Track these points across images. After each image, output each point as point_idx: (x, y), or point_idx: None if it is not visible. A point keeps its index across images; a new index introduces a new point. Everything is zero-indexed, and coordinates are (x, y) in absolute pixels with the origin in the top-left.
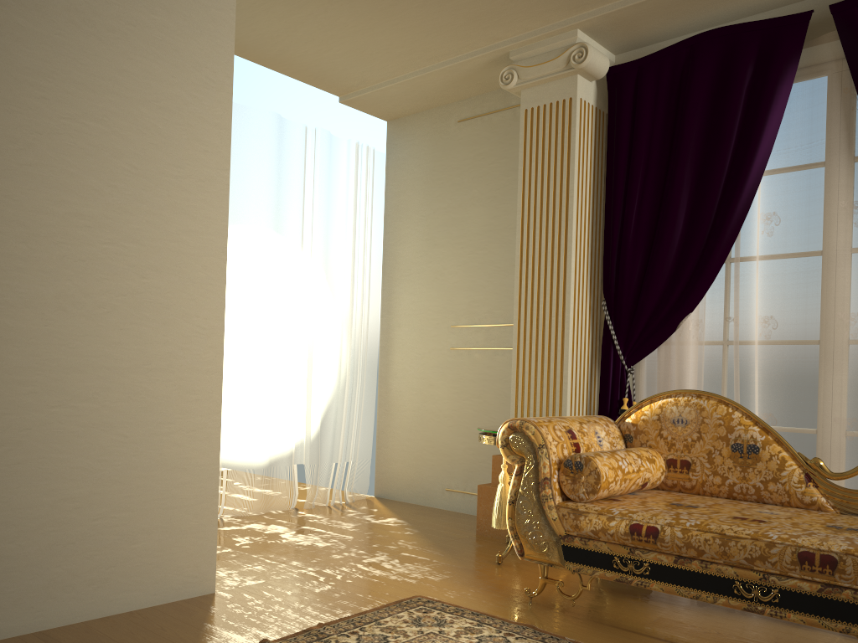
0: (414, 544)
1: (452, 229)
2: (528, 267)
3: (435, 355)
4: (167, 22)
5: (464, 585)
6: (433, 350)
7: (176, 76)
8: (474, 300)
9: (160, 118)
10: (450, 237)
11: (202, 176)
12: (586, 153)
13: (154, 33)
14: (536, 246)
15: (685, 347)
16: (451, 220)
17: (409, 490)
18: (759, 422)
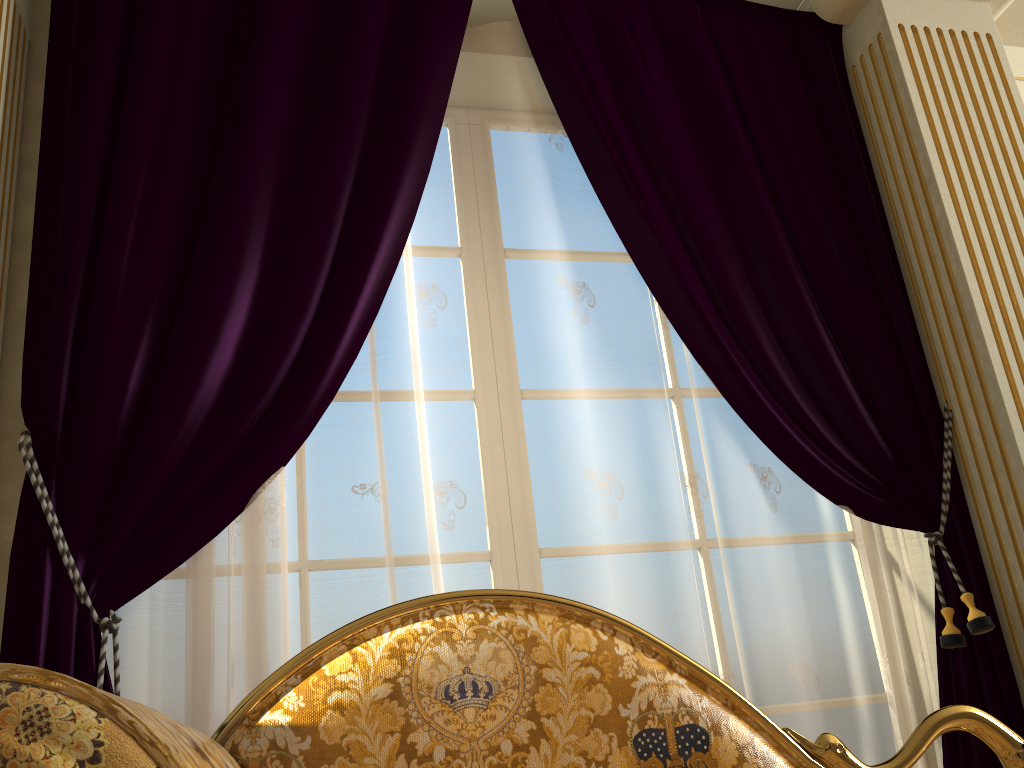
0: None
1: None
2: None
3: None
4: None
5: None
6: None
7: None
8: None
9: None
10: None
11: None
12: None
13: None
14: None
15: (276, 550)
16: None
17: None
18: (681, 659)
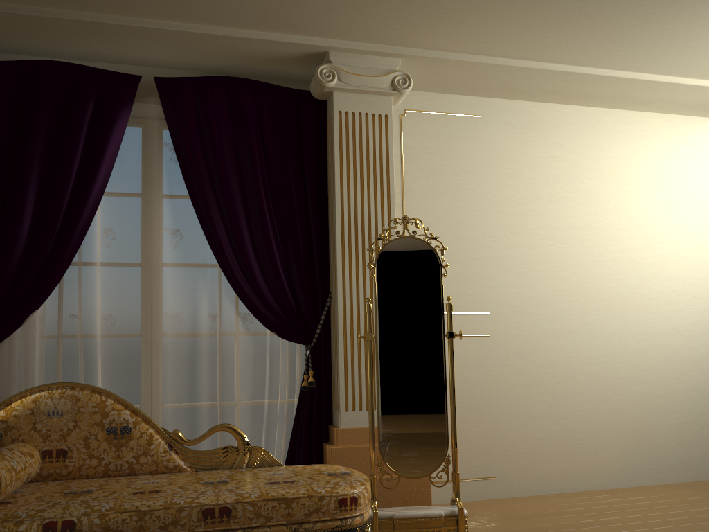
0: None
1: None
2: None
3: None
4: None
5: None
6: None
7: None
8: None
9: None
10: None
11: None
12: None
13: None
14: None
15: (33, 342)
16: None
17: None
18: (130, 406)
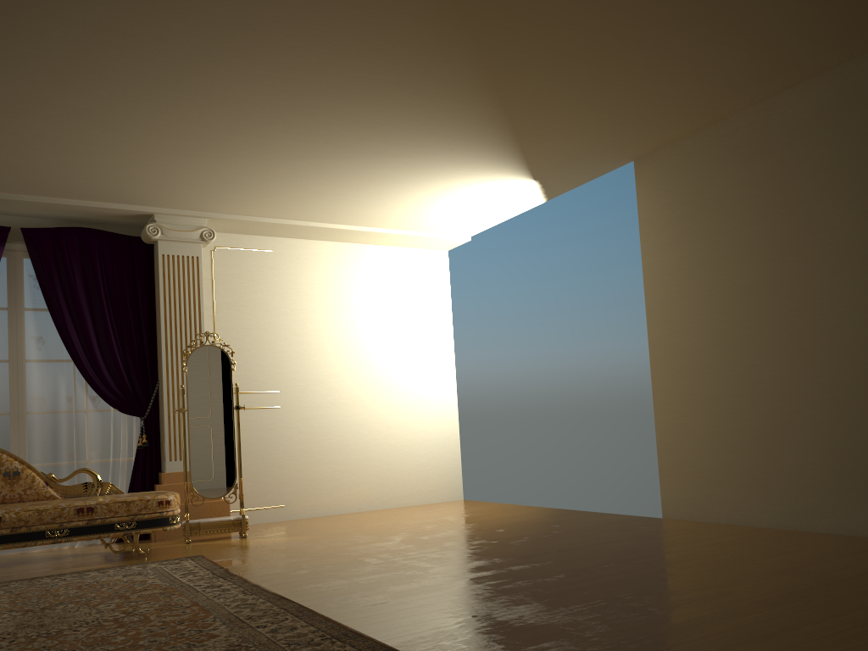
0: None
1: None
2: None
3: None
4: None
5: None
6: None
7: None
8: None
9: None
10: None
11: None
12: None
13: None
14: None
15: None
16: None
17: None
18: (18, 458)
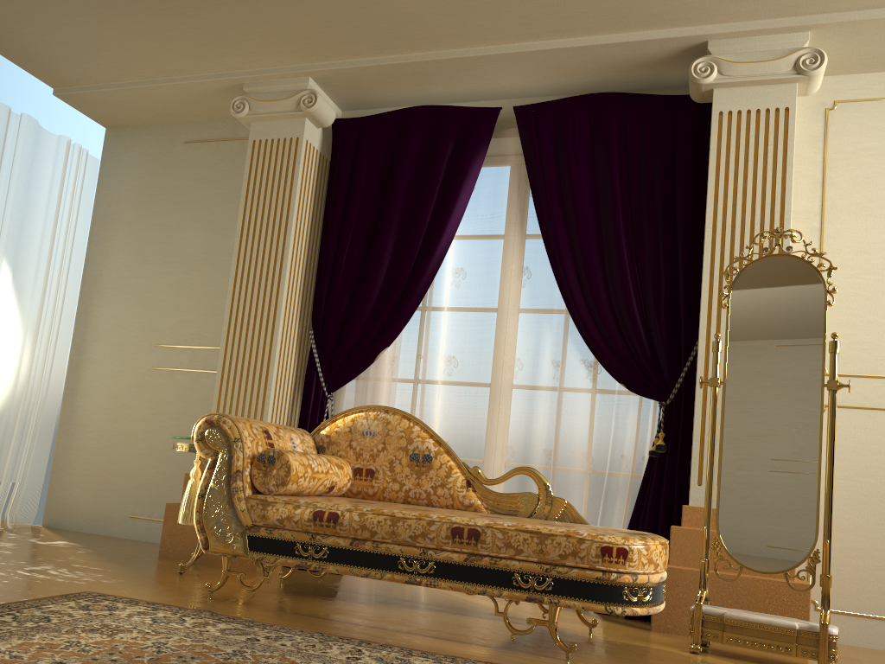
0: (87, 559)
1: (167, 247)
2: (241, 289)
3: (133, 374)
4: None
5: (141, 586)
6: (131, 368)
7: None
8: (182, 321)
9: None
10: (163, 254)
11: None
12: (308, 192)
13: None
14: (252, 270)
15: (381, 378)
16: (166, 238)
17: (86, 518)
18: (434, 435)
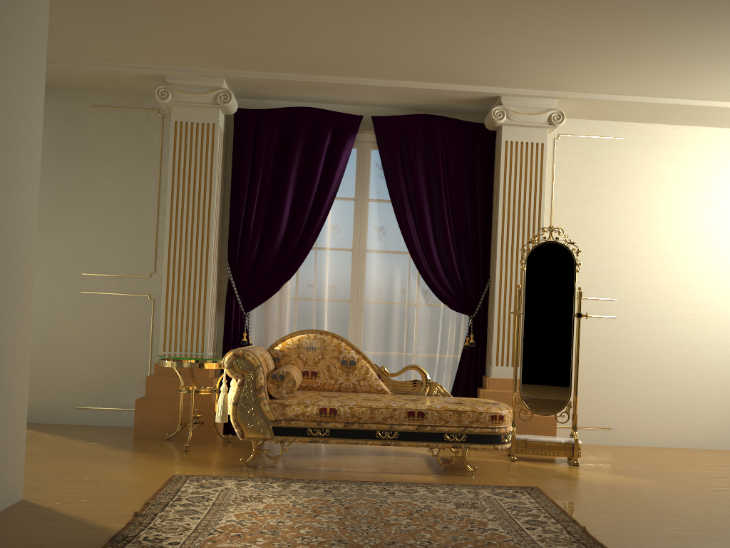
0: (103, 448)
1: (84, 194)
2: (176, 237)
3: (64, 296)
4: (16, 22)
5: (189, 465)
6: (62, 292)
7: (19, 69)
8: (107, 255)
9: (10, 103)
10: (82, 200)
11: (28, 153)
12: (219, 163)
13: (10, 31)
14: (184, 223)
15: (286, 301)
16: (82, 186)
17: (33, 411)
18: (355, 348)
